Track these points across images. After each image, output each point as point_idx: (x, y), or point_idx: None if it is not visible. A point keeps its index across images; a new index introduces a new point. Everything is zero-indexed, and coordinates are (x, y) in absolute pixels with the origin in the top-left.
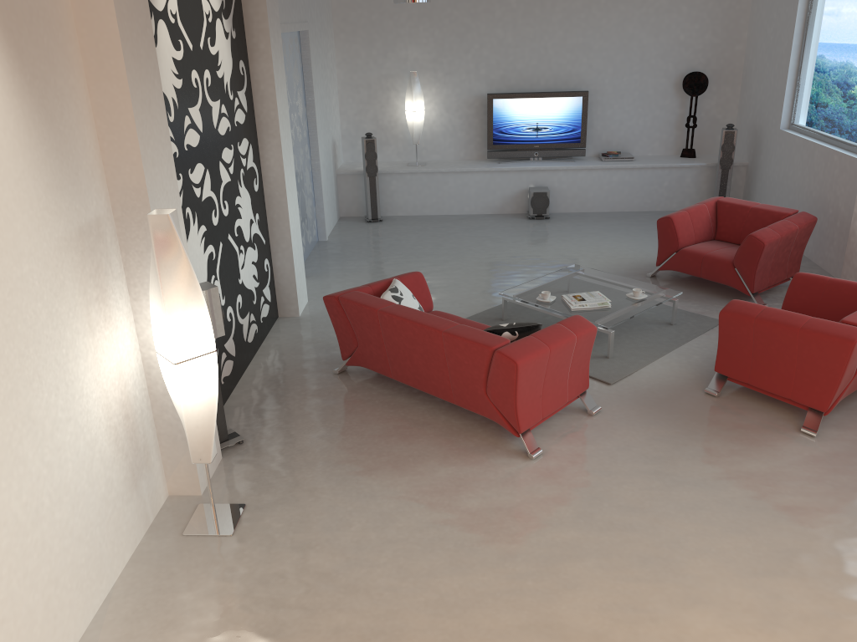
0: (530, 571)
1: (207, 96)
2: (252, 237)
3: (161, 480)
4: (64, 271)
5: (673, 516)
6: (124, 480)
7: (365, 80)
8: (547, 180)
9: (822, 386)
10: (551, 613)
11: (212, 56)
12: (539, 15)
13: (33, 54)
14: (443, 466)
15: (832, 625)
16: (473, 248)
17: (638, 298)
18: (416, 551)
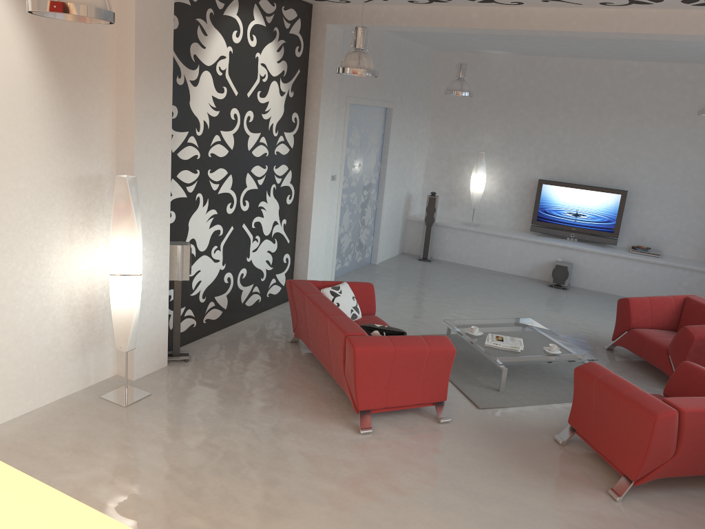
0: (277, 496)
1: (245, 128)
2: (273, 234)
3: (111, 361)
4: (56, 197)
5: (423, 506)
6: (72, 345)
7: (447, 154)
8: (574, 258)
9: (633, 455)
10: (260, 526)
11: (259, 103)
12: (596, 123)
13: (70, 69)
14: (294, 416)
15: None
16: (478, 294)
17: (552, 352)
18: (218, 456)
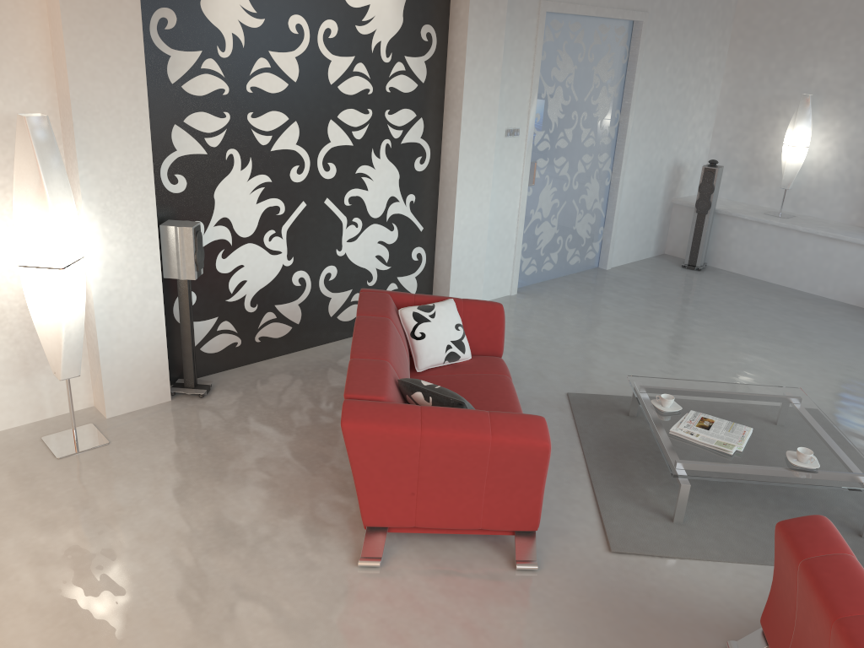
0: None
1: (321, 47)
2: (388, 216)
3: (82, 387)
4: None
5: None
6: (5, 361)
7: (752, 99)
8: None
9: None
10: None
11: (349, 8)
12: None
13: None
14: (279, 513)
15: None
16: (752, 331)
17: (799, 463)
18: (107, 567)
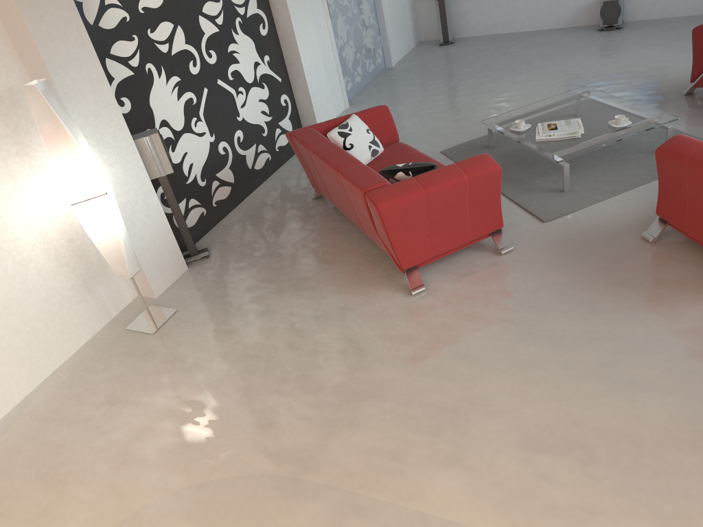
0: (333, 403)
1: None
2: (258, 78)
3: (125, 285)
4: None
5: (501, 371)
6: (72, 287)
7: None
8: None
9: None
10: (322, 446)
11: None
12: None
13: None
14: (335, 293)
15: (575, 521)
16: (517, 68)
17: (619, 125)
18: (262, 368)
